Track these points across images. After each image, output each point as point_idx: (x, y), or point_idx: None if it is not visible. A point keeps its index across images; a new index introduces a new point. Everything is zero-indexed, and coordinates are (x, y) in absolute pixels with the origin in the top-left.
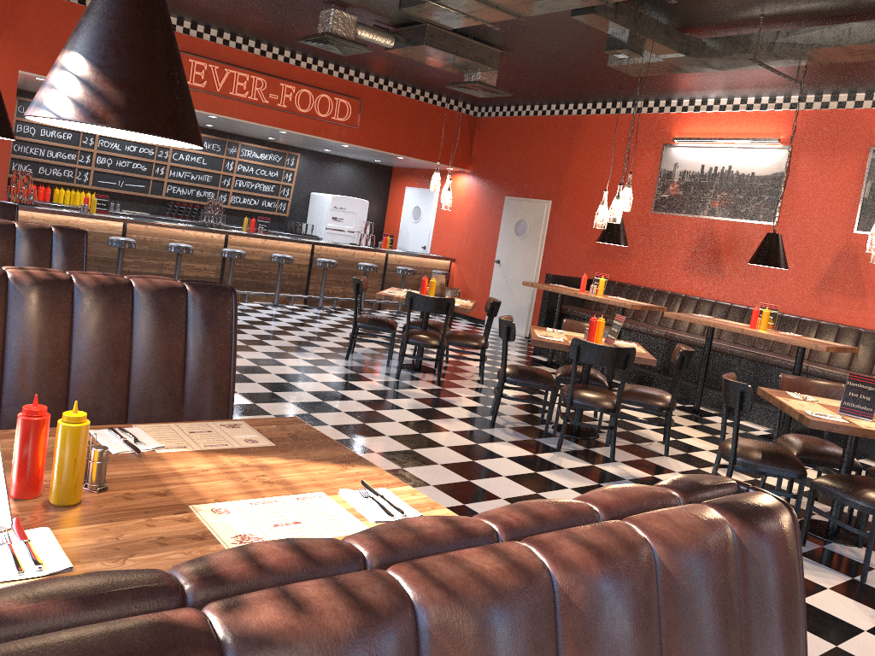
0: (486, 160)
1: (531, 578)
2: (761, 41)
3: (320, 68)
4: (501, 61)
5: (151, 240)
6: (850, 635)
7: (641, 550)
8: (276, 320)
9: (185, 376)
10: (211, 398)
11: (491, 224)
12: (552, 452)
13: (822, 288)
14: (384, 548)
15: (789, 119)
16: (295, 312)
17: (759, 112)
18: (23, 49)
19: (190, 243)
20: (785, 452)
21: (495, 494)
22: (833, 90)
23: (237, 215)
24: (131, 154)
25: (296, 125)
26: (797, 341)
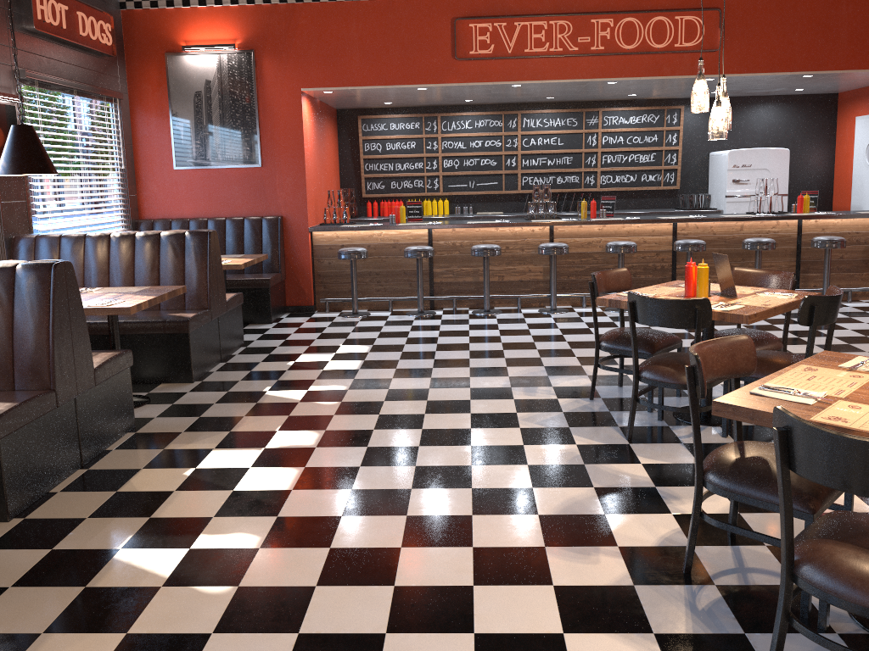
0: None
1: None
2: None
3: None
4: None
5: (461, 244)
6: None
7: None
8: (584, 332)
9: None
10: None
11: None
12: None
13: None
14: None
15: None
16: None
17: None
18: (302, 65)
19: (507, 241)
20: None
21: None
22: None
23: None
24: (476, 150)
25: (624, 68)
26: None
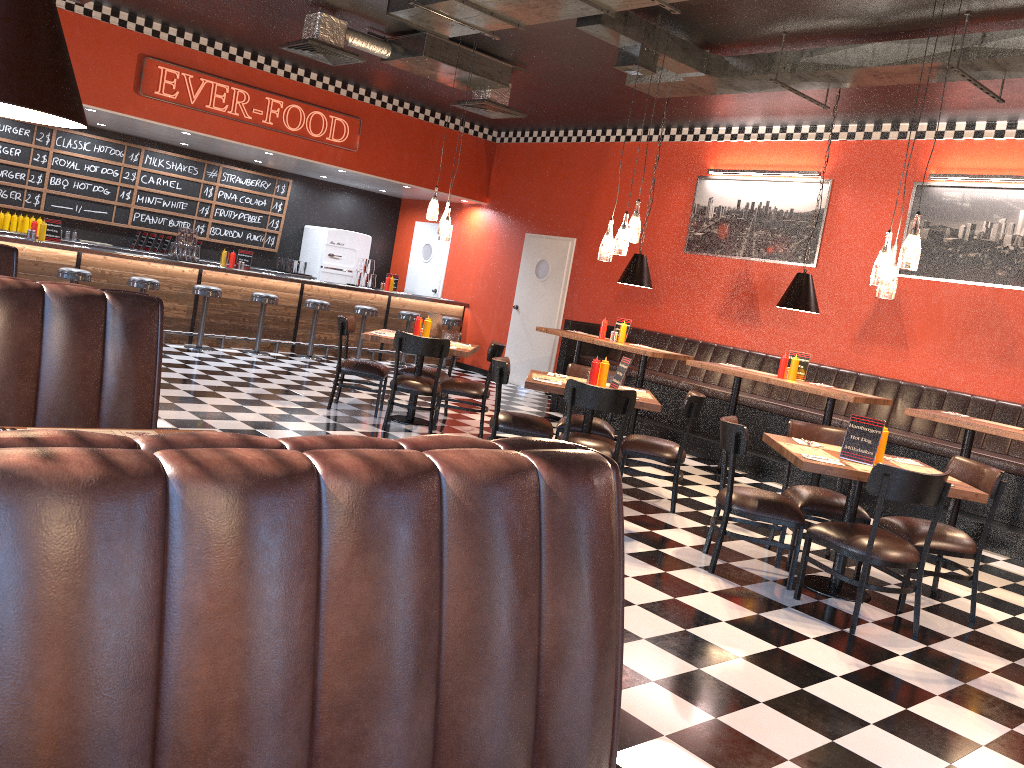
0: (505, 191)
1: (292, 471)
2: (785, 60)
3: (314, 82)
4: (514, 77)
5: (111, 273)
6: (820, 679)
7: (423, 470)
8: (254, 367)
9: (102, 391)
10: (131, 416)
11: (510, 264)
12: None
13: (862, 337)
14: (161, 443)
15: (830, 150)
16: (278, 359)
17: (799, 142)
18: None
19: (157, 277)
20: (785, 500)
21: None
22: (875, 119)
23: (216, 249)
24: (91, 175)
25: (284, 145)
26: (824, 391)
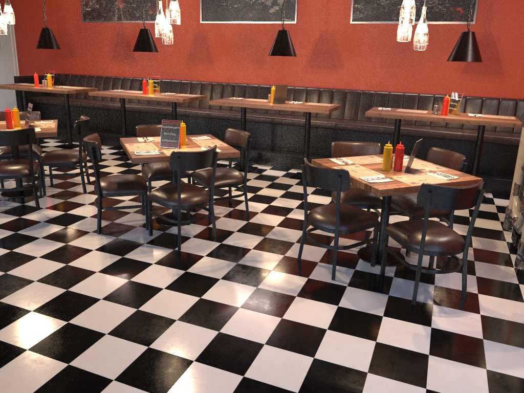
0: None
1: None
2: None
3: None
4: None
5: None
6: (152, 296)
7: None
8: None
9: None
10: None
11: None
12: None
13: (190, 60)
14: None
15: None
16: None
17: None
18: None
19: None
20: (135, 179)
21: None
22: None
23: None
24: None
25: None
26: (167, 98)
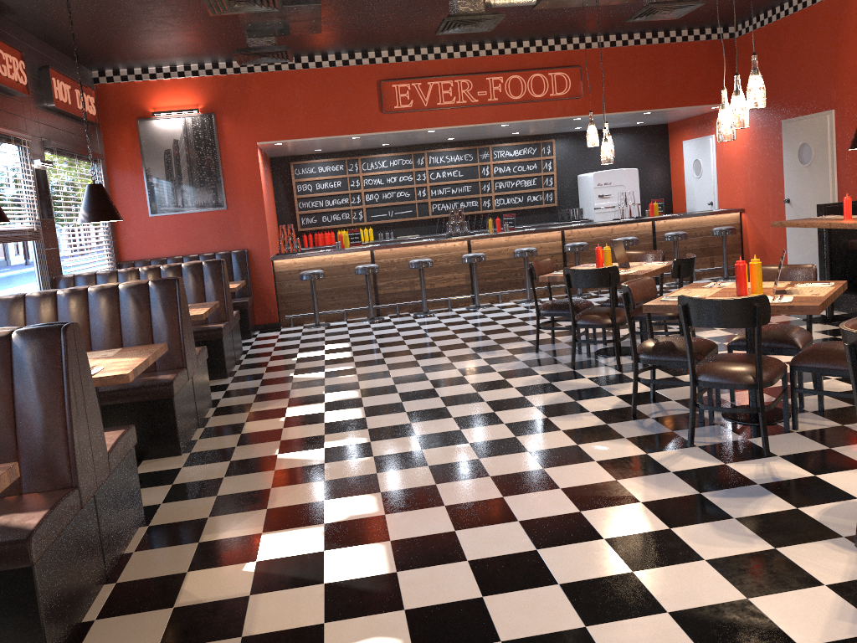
0: None
1: None
2: None
3: (527, 49)
4: None
5: (398, 261)
6: None
7: None
8: (509, 318)
9: (15, 422)
10: (42, 441)
11: (773, 158)
12: (679, 448)
13: None
14: None
15: None
16: None
17: None
18: (256, 123)
19: (435, 255)
20: None
21: (516, 514)
22: None
23: None
24: (393, 185)
25: (513, 114)
26: None
